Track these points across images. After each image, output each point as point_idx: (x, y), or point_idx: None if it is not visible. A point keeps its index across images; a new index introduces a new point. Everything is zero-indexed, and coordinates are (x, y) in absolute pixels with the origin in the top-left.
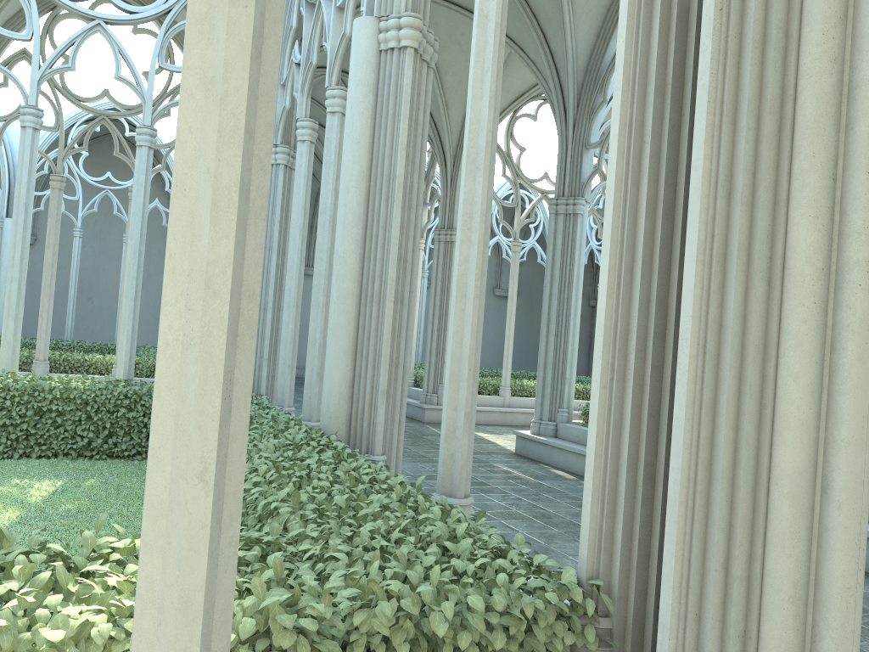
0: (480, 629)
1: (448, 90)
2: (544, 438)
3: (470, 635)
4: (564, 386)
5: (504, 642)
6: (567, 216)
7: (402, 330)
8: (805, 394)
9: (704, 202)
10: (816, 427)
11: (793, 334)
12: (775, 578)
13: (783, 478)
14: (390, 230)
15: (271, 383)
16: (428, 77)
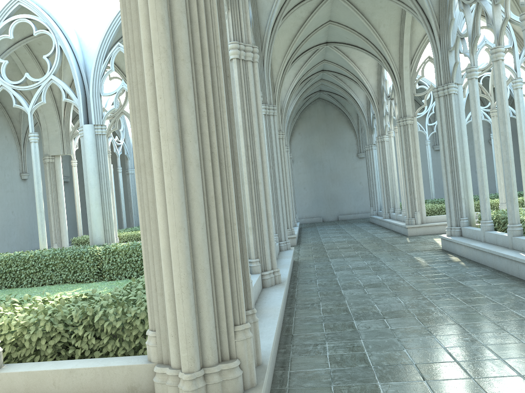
0: (111, 320)
1: (384, 36)
2: (451, 238)
3: (108, 322)
4: (461, 203)
5: (120, 324)
6: (445, 96)
7: (260, 196)
8: (161, 219)
9: (134, 149)
10: (168, 231)
11: (156, 195)
12: (164, 292)
13: (161, 253)
14: (240, 149)
15: (278, 227)
16: (254, 67)
